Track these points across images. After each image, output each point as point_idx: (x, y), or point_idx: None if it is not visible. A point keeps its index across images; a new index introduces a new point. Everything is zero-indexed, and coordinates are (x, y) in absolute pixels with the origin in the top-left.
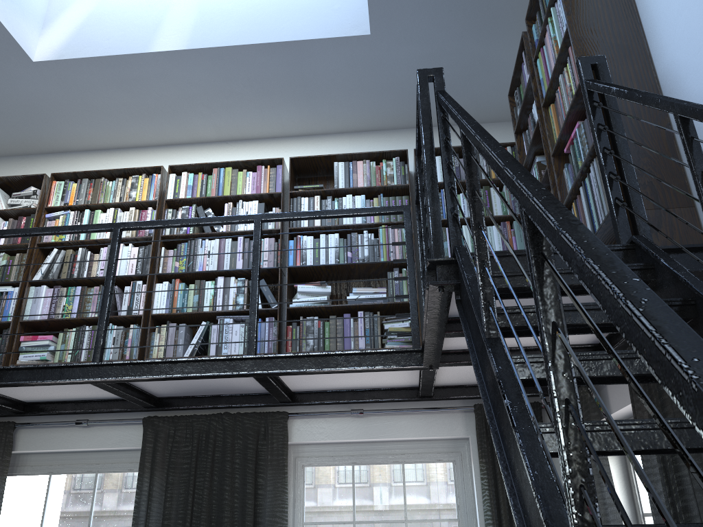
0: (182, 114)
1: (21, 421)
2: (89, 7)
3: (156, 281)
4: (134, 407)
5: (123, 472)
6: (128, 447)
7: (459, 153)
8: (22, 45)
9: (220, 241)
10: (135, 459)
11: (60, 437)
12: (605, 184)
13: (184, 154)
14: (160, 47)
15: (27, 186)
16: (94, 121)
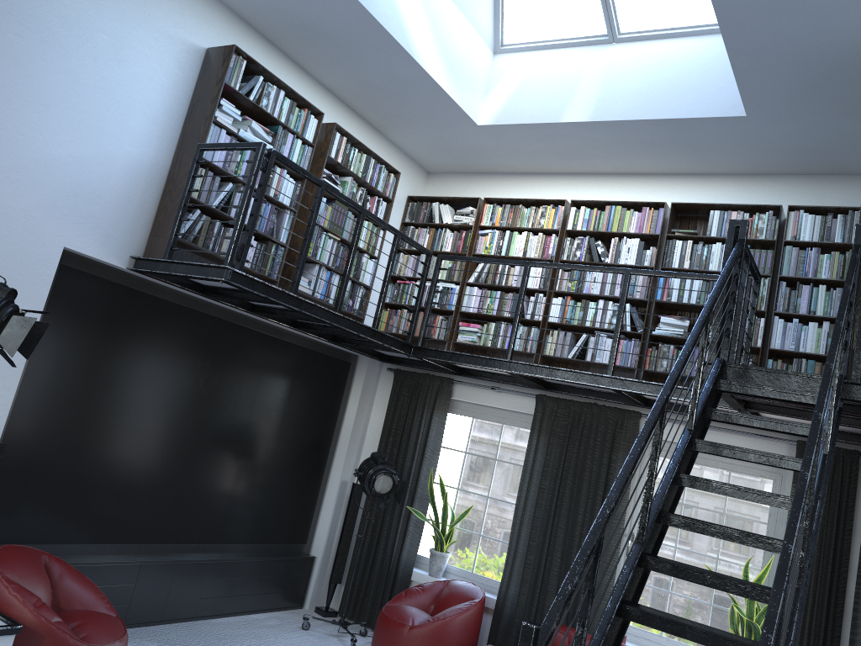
0: (585, 156)
1: (456, 379)
2: (519, 77)
3: (553, 296)
4: (530, 385)
5: (520, 427)
6: (524, 412)
7: (836, 211)
8: (471, 116)
9: None
10: (529, 420)
11: (480, 395)
12: None
13: (585, 183)
14: (569, 118)
15: (466, 203)
16: (517, 157)
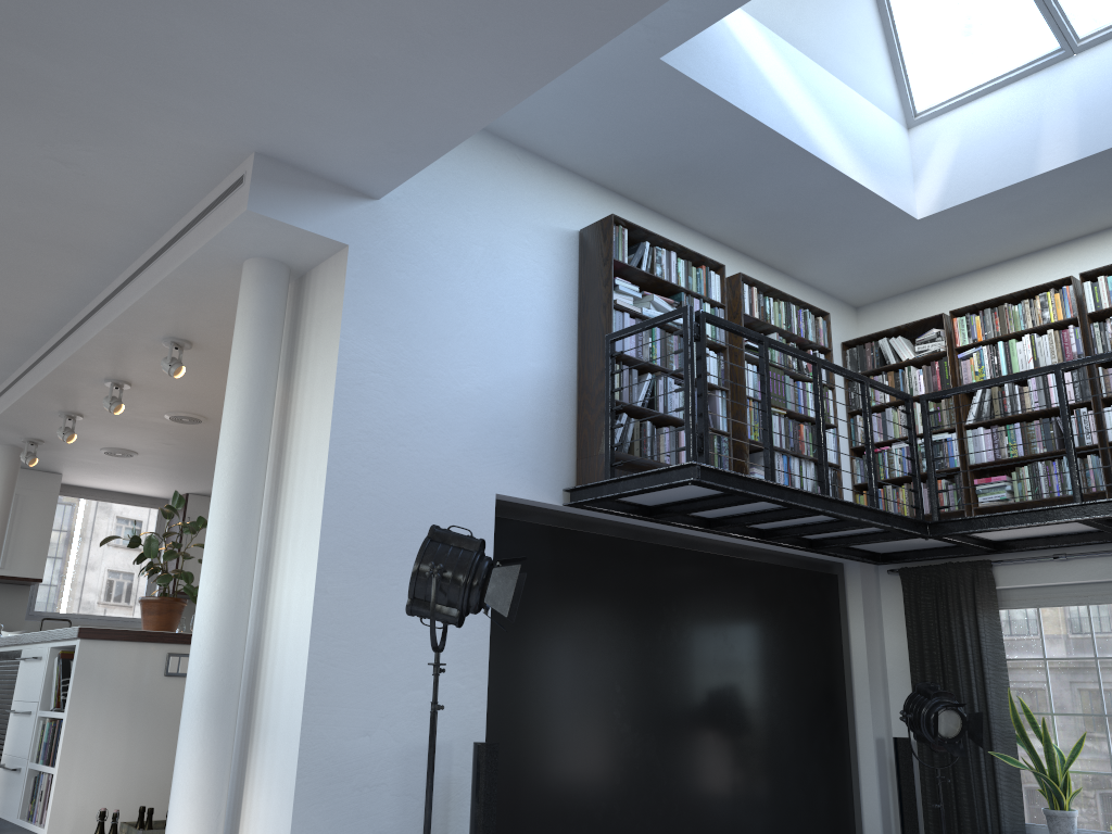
0: (1079, 212)
1: (994, 559)
2: (953, 144)
3: (1102, 406)
4: None
5: None
6: None
7: None
8: (907, 210)
9: None
10: None
11: (1038, 572)
12: None
13: (1088, 248)
14: (1047, 165)
15: (923, 327)
16: (978, 245)
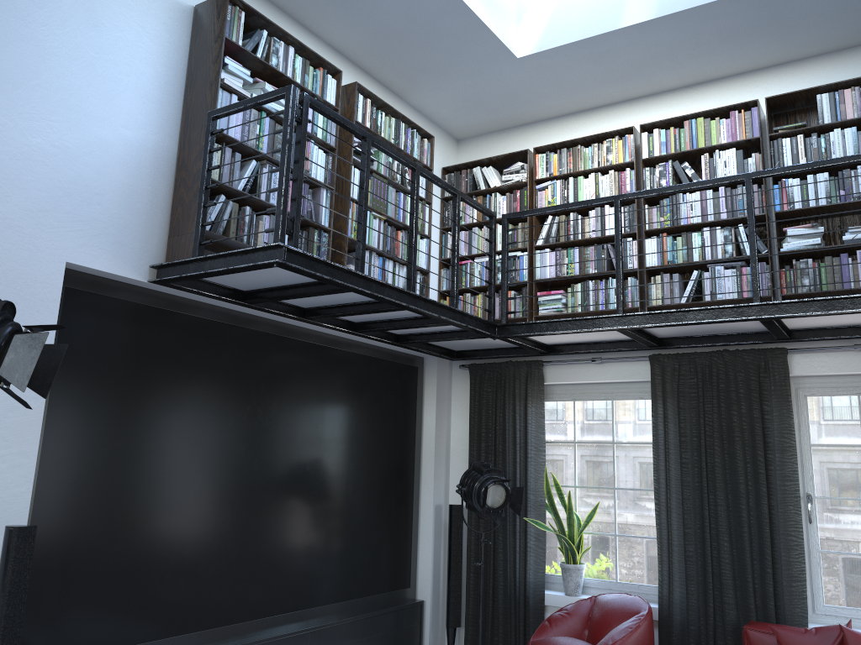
0: (646, 72)
1: (545, 360)
2: None
3: (645, 237)
4: (638, 346)
5: (635, 399)
6: (638, 380)
7: None
8: (509, 47)
9: (701, 193)
10: (643, 389)
11: (578, 372)
12: None
13: (647, 106)
14: (629, 20)
15: (511, 161)
16: (563, 93)
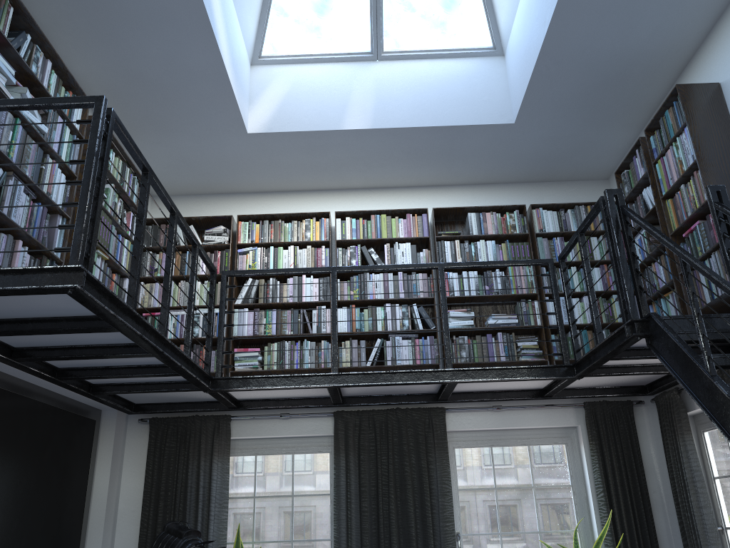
0: (343, 170)
1: (232, 414)
2: (285, 88)
3: (337, 306)
4: (323, 403)
5: (314, 453)
6: (320, 434)
7: (563, 208)
8: (244, 122)
9: (384, 275)
10: (322, 443)
11: (265, 426)
12: (729, 272)
13: (335, 198)
14: (350, 125)
15: (211, 223)
16: (270, 172)
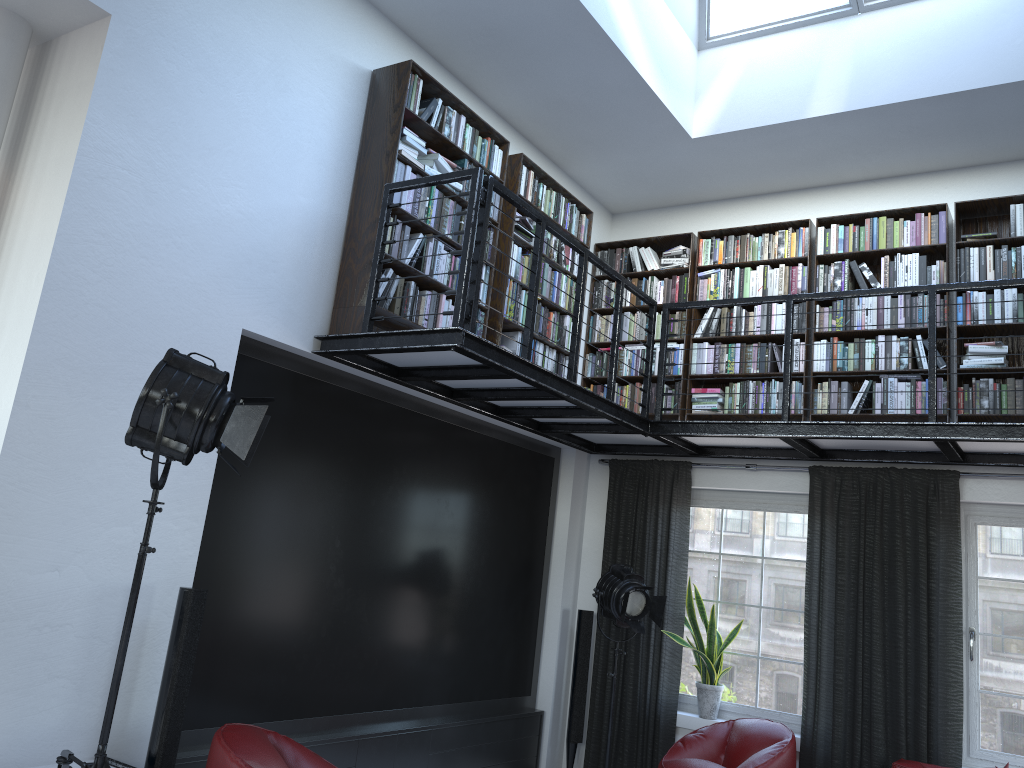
0: (827, 162)
1: (694, 461)
2: (737, 73)
3: (814, 339)
4: (797, 456)
5: (789, 513)
6: (794, 491)
7: None
8: (685, 127)
9: (878, 298)
10: (799, 502)
11: (730, 477)
12: None
13: (825, 197)
14: (816, 111)
15: (671, 243)
16: (735, 176)
